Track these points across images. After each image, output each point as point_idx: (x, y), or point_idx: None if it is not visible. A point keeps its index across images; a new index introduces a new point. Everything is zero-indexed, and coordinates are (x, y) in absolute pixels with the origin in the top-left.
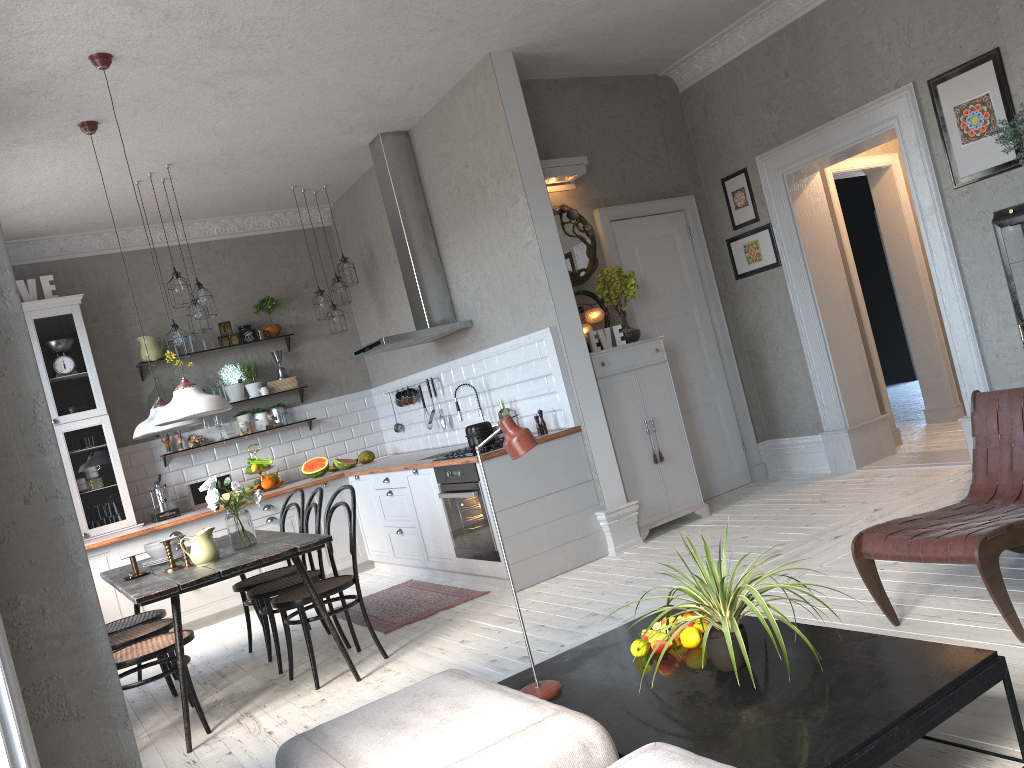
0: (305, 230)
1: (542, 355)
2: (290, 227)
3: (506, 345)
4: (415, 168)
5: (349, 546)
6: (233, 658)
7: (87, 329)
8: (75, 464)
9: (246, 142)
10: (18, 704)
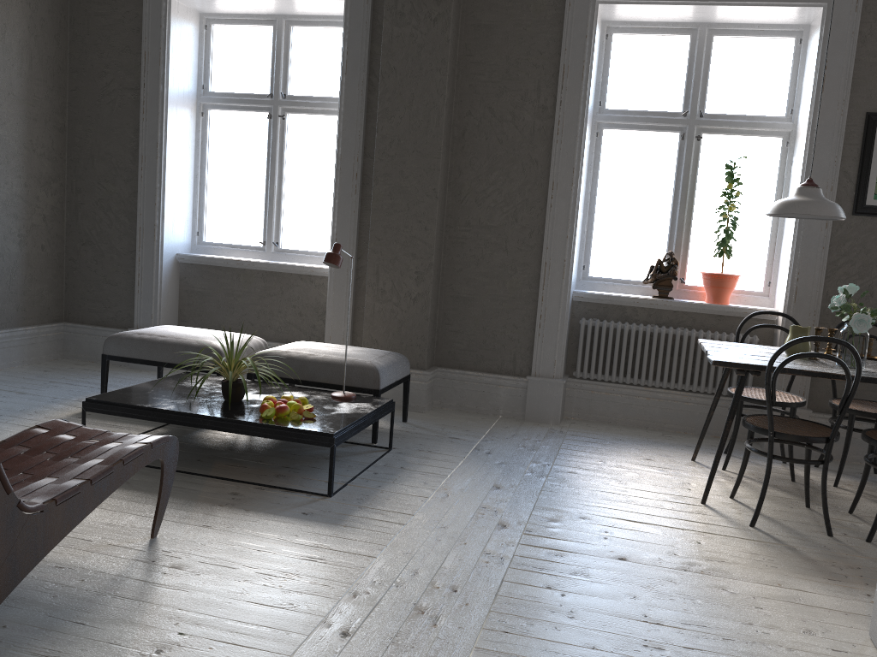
0: None
1: None
2: None
3: None
4: None
5: None
6: None
7: None
8: None
9: None
10: (333, 270)
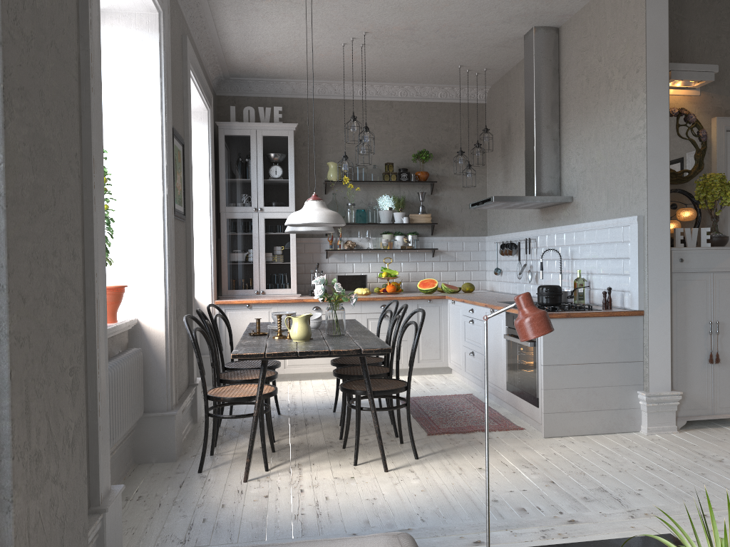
0: (465, 104)
1: (624, 239)
2: (454, 100)
3: (595, 224)
4: (557, 60)
5: (436, 352)
6: (321, 412)
7: (297, 150)
8: (267, 242)
9: (424, 20)
10: None
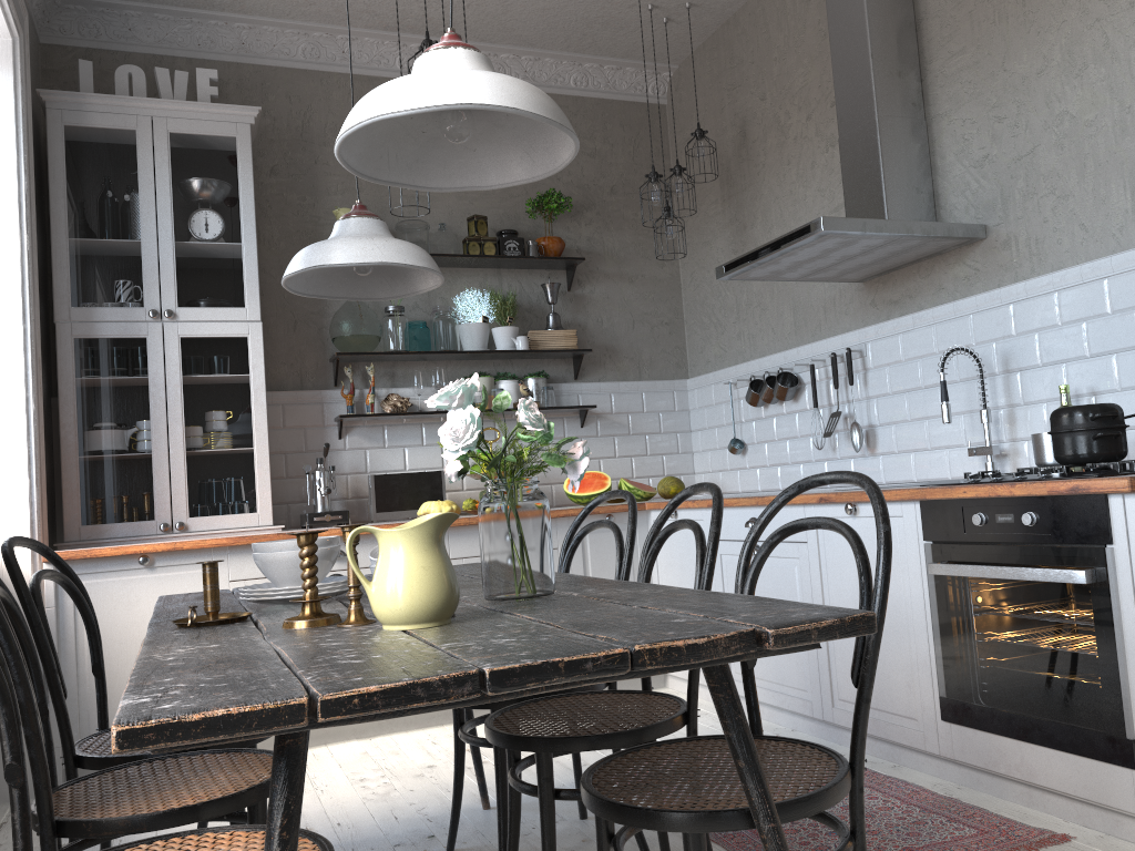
0: (625, 103)
1: None
2: (603, 93)
3: (1102, 265)
4: None
5: None
6: None
7: (258, 184)
8: (189, 397)
9: None
10: None
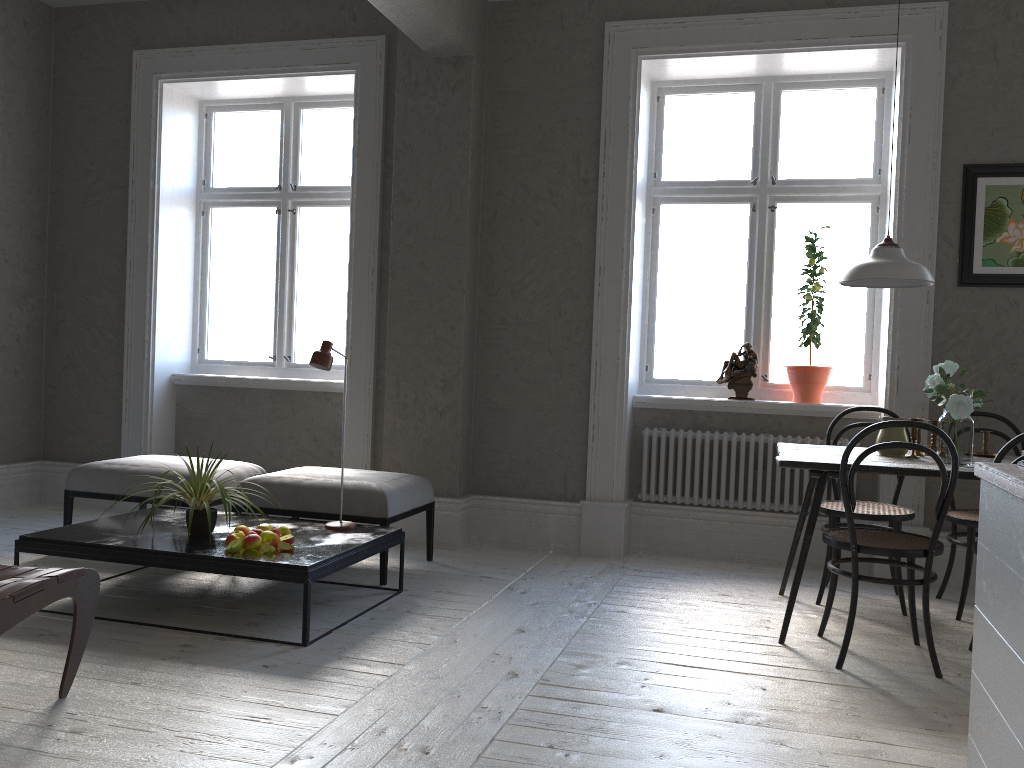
0: None
1: None
2: None
3: None
4: None
5: None
6: None
7: None
8: None
9: None
10: (349, 383)
